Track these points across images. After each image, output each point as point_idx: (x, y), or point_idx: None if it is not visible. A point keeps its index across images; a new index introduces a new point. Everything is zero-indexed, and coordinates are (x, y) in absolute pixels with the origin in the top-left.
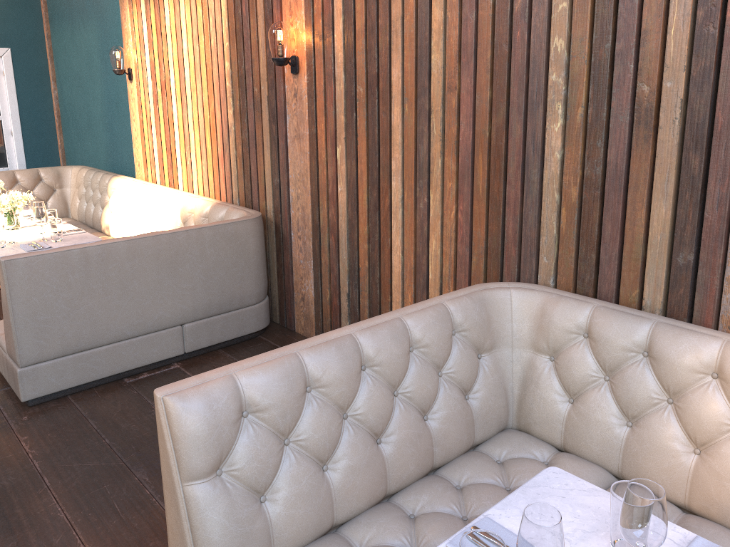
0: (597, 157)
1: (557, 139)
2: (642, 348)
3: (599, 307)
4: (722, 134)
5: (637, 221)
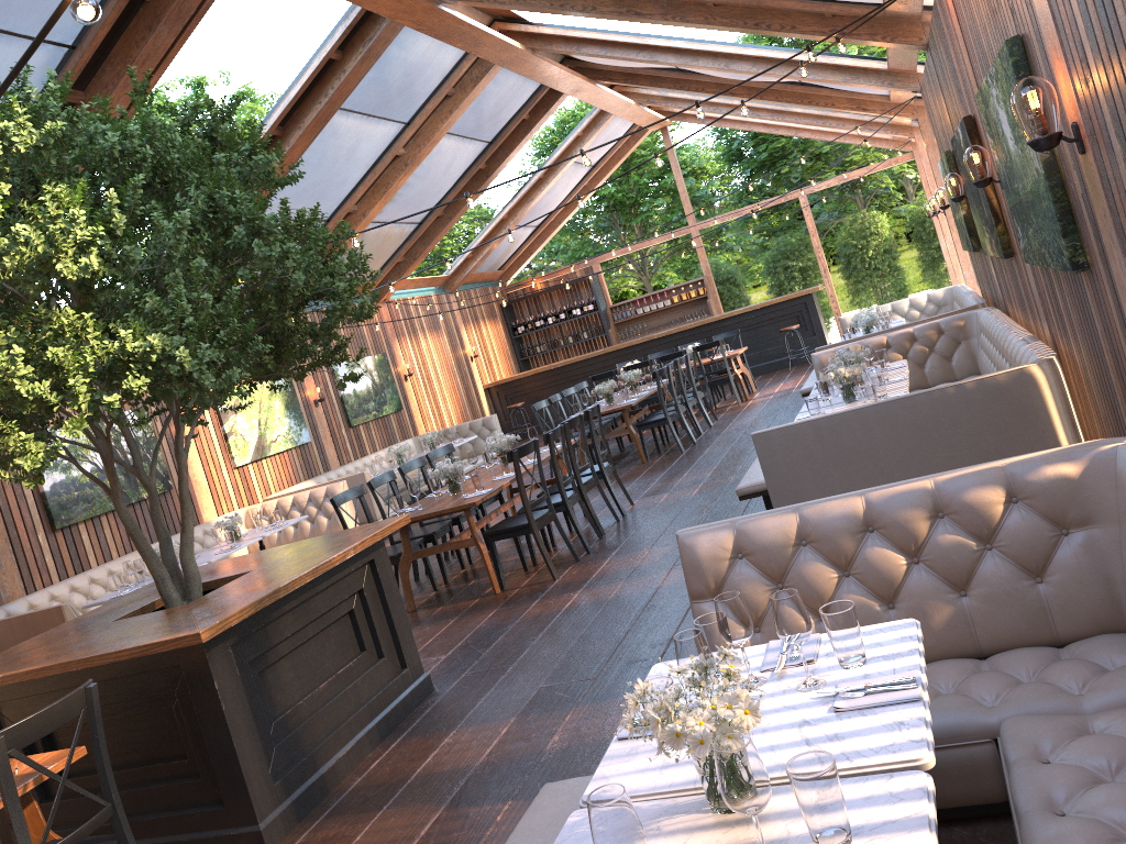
0: None
1: None
2: (6, 617)
3: None
4: None
5: None
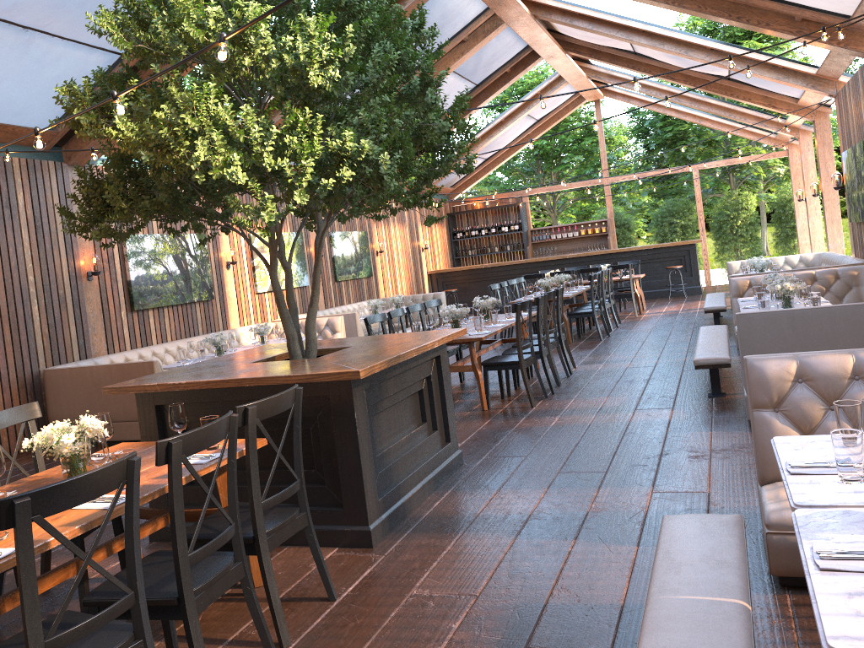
0: (52, 315)
1: (37, 312)
2: None
3: (76, 362)
4: (82, 302)
5: (68, 334)
